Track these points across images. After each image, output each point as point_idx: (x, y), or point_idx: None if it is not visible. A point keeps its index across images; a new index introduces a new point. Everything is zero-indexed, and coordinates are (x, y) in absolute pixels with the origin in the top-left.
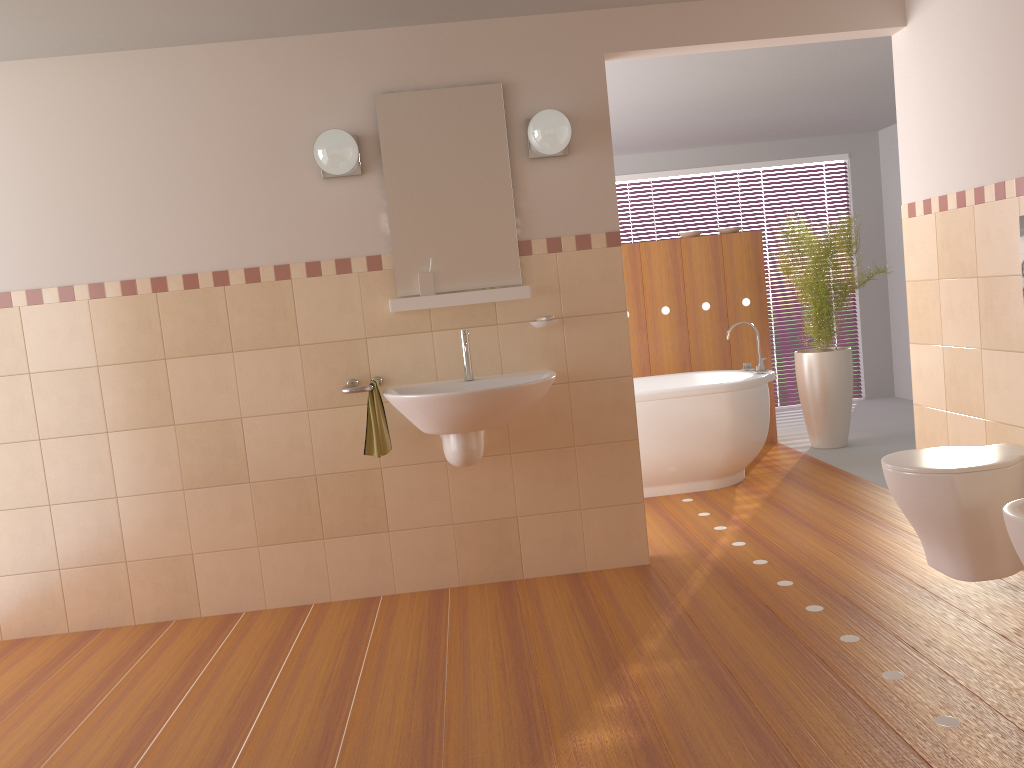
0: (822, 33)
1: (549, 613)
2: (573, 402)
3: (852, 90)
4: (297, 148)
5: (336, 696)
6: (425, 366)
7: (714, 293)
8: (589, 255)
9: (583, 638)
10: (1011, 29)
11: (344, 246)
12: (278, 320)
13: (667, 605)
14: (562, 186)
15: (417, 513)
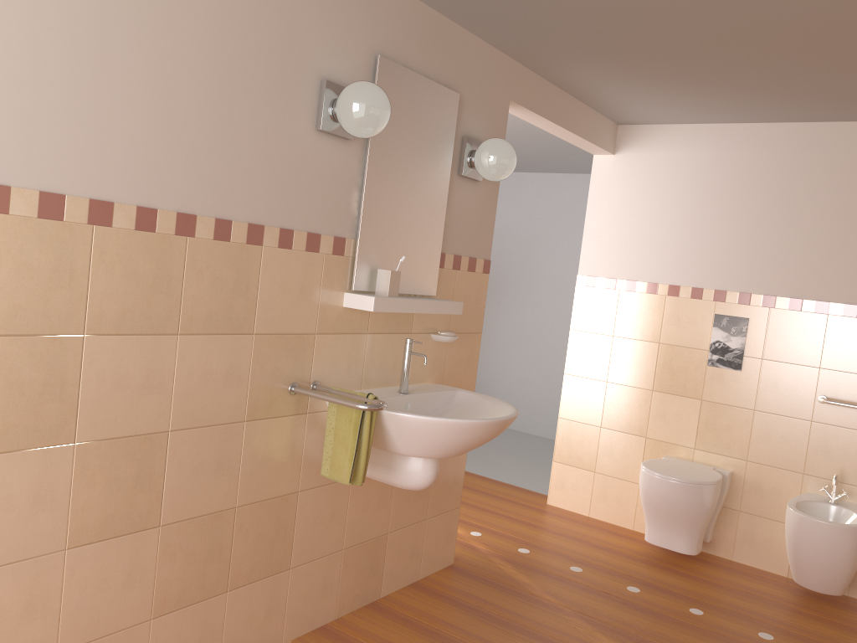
0: (590, 142)
1: (482, 634)
2: None
3: None
4: (300, 80)
5: None
6: (355, 372)
7: None
8: (472, 277)
9: None
10: (730, 197)
11: (317, 218)
12: (238, 297)
13: (548, 605)
14: (470, 208)
15: (318, 542)
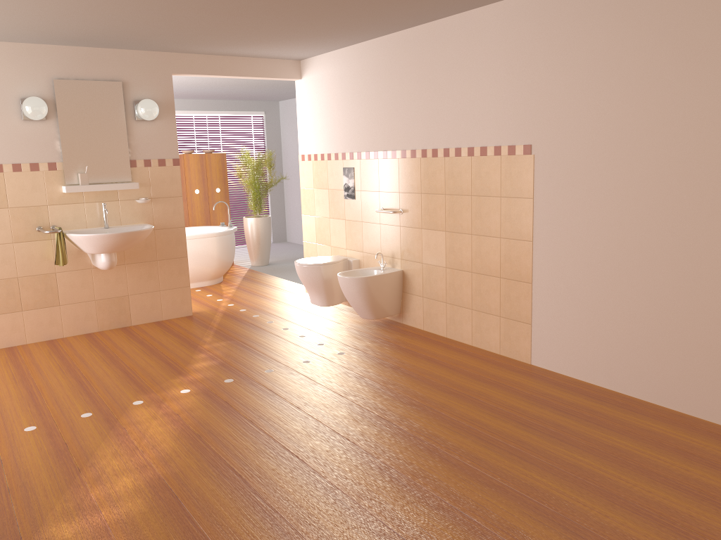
0: (268, 77)
1: (154, 335)
2: (157, 239)
3: (271, 87)
4: (7, 102)
5: (70, 371)
6: (80, 220)
7: (201, 184)
8: (165, 169)
9: (176, 341)
10: (340, 95)
11: (35, 156)
12: None
13: (208, 327)
14: (151, 135)
15: (76, 295)
